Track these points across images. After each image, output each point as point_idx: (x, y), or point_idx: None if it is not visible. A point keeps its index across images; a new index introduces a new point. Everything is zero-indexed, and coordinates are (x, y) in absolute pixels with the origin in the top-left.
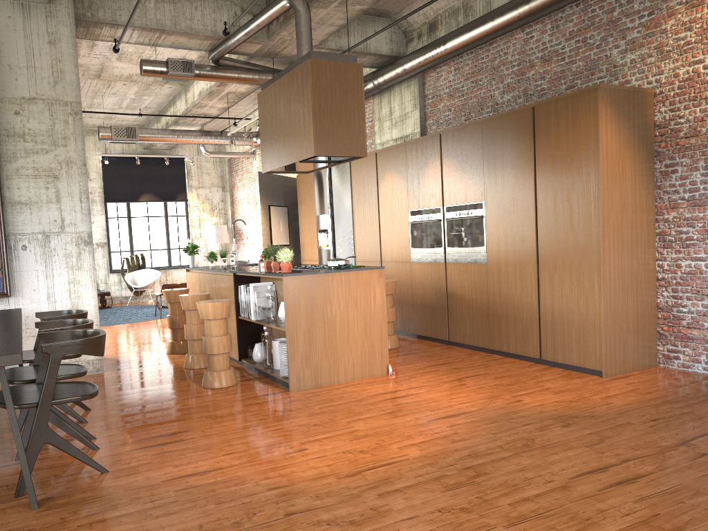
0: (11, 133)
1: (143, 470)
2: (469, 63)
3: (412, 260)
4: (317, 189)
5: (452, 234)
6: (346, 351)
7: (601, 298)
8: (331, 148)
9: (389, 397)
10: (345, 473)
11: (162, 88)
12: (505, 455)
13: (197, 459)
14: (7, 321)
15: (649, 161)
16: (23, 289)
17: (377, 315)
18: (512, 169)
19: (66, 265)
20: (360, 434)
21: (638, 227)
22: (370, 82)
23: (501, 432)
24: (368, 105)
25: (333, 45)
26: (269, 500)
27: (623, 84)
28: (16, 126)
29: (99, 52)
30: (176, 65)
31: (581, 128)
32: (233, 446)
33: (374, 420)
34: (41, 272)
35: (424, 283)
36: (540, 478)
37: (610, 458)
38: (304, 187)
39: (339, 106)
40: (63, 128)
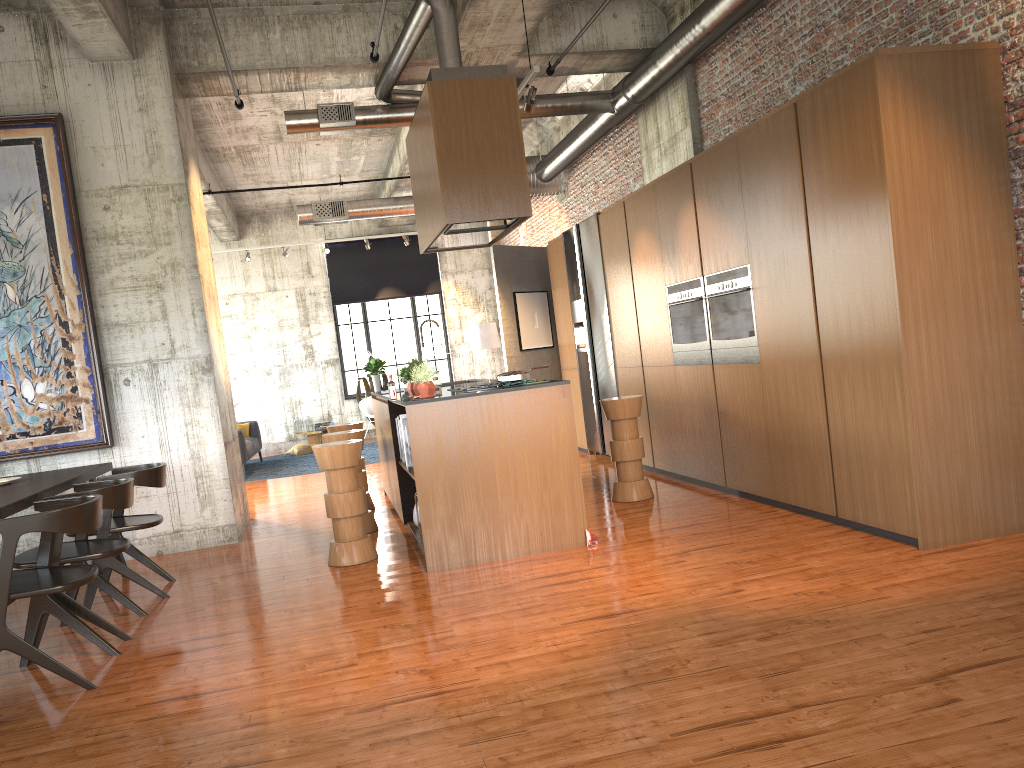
0: (101, 235)
1: (134, 688)
2: (748, 43)
3: (675, 362)
4: (568, 263)
5: (716, 318)
6: (514, 511)
7: (907, 414)
8: (472, 210)
9: (550, 583)
10: (363, 707)
11: (368, 142)
12: (617, 686)
13: (210, 674)
14: (47, 483)
15: (998, 169)
16: (130, 436)
17: (562, 455)
18: (778, 207)
19: (181, 401)
20: (449, 643)
21: (980, 287)
22: (621, 94)
23: (652, 646)
24: (635, 128)
25: (548, 48)
26: (227, 743)
27: (957, 39)
28: (106, 225)
29: (262, 107)
30: (329, 112)
31: (858, 129)
32: (270, 657)
33: (492, 620)
34: (150, 412)
35: (691, 398)
36: (629, 730)
37: (779, 699)
38: (555, 262)
39: (480, 145)
40: (164, 221)
